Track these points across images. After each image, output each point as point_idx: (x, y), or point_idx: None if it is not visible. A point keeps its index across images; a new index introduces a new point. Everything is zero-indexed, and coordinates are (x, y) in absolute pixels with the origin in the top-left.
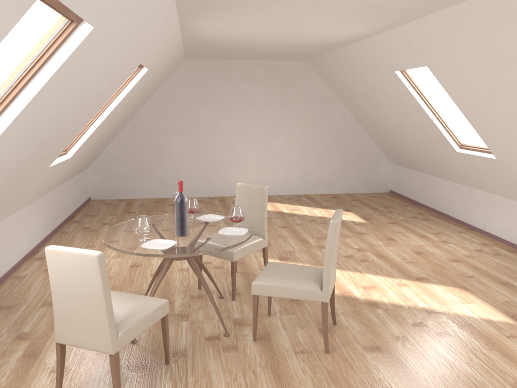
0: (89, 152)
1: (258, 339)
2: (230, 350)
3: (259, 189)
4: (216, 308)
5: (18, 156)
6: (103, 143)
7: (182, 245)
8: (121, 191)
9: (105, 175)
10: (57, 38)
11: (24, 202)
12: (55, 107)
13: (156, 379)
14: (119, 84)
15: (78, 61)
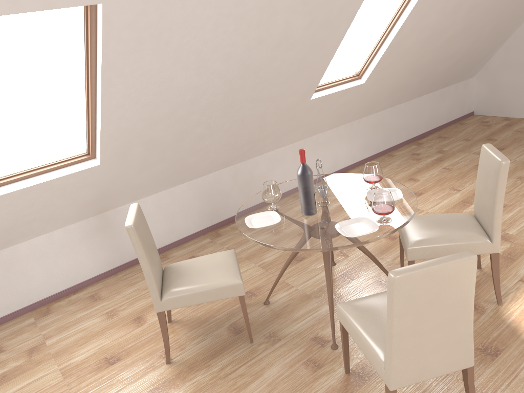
0: (428, 67)
1: (353, 374)
2: (310, 366)
3: (494, 164)
4: (330, 311)
5: (189, 108)
6: (466, 51)
7: (280, 227)
8: (510, 108)
9: (493, 85)
10: (86, 21)
11: (317, 128)
12: (182, 67)
13: (225, 350)
14: (351, 5)
15: (139, 31)
